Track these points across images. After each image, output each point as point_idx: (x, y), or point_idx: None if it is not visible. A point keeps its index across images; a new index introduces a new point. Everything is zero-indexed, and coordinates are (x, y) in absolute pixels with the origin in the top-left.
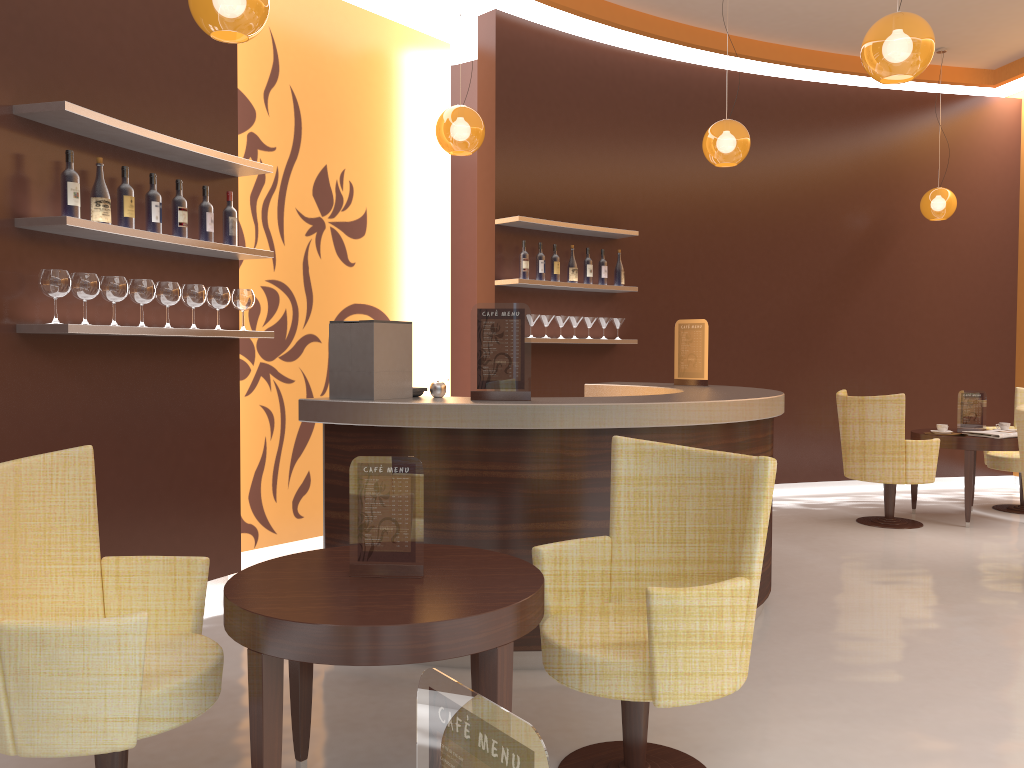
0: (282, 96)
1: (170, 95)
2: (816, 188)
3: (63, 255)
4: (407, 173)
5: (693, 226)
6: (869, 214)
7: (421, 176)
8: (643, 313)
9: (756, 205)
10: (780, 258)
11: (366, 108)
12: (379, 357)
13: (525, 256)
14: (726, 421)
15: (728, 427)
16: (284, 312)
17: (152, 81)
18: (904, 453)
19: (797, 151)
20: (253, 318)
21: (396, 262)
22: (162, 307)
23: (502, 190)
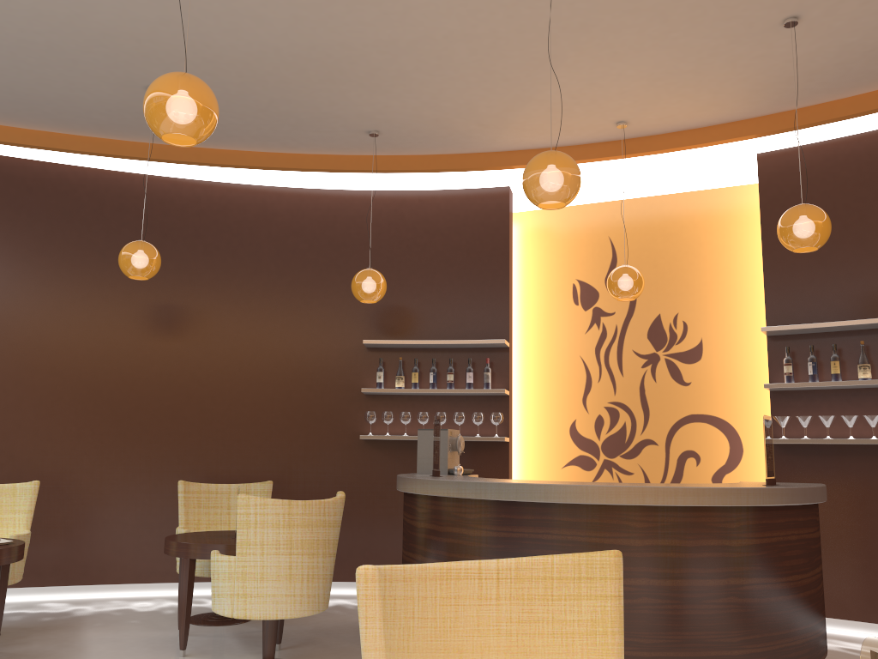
0: None
1: (461, 314)
2: None
3: (391, 403)
4: (748, 301)
5: None
6: None
7: None
8: None
9: None
10: None
11: (698, 262)
12: (421, 449)
13: (784, 361)
14: (491, 498)
15: (509, 505)
16: (623, 423)
17: (449, 310)
18: None
19: None
20: (598, 428)
21: (738, 377)
22: (452, 425)
23: (774, 304)
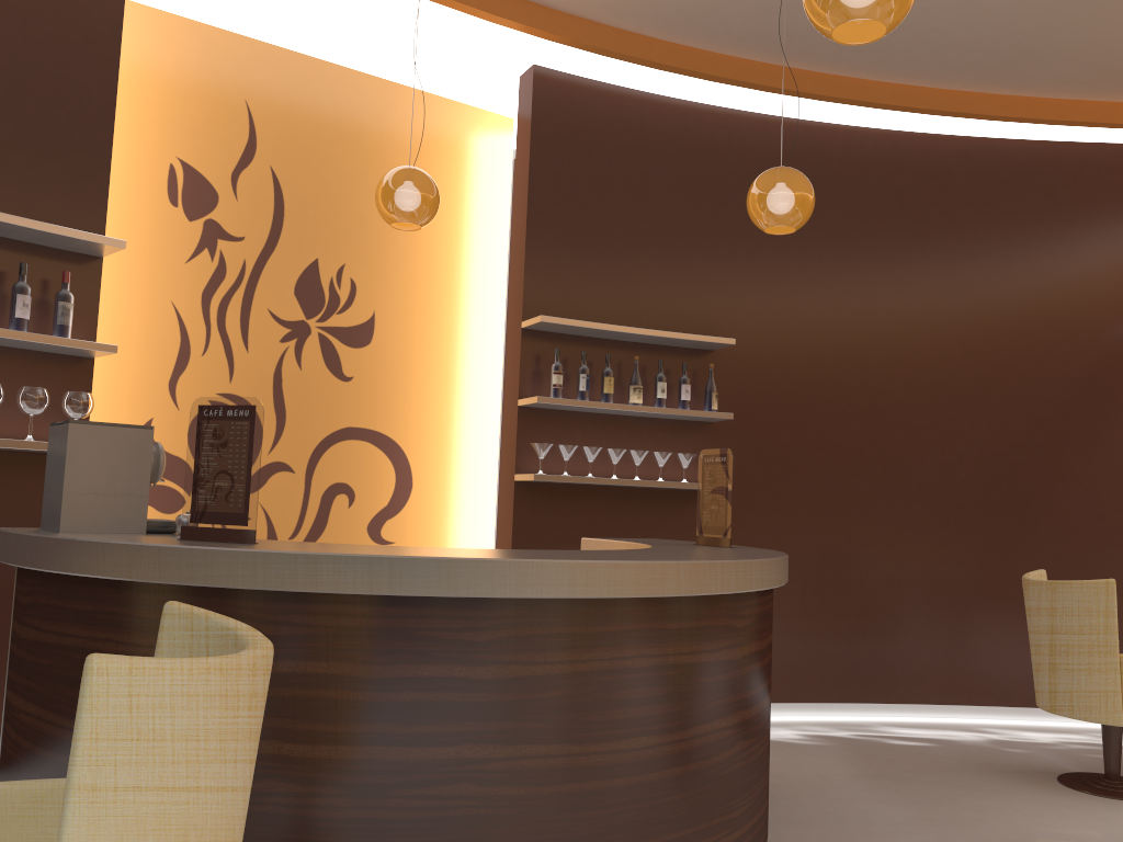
0: (258, 178)
1: None
2: (1033, 283)
3: None
4: (440, 270)
5: (835, 335)
6: (1122, 318)
7: (461, 274)
8: (755, 450)
9: (936, 307)
10: (976, 380)
11: None
12: (77, 472)
13: (556, 368)
14: (554, 595)
15: (576, 606)
16: None
17: None
18: (1119, 675)
19: (1001, 233)
20: None
21: (417, 378)
22: None
23: (535, 285)
